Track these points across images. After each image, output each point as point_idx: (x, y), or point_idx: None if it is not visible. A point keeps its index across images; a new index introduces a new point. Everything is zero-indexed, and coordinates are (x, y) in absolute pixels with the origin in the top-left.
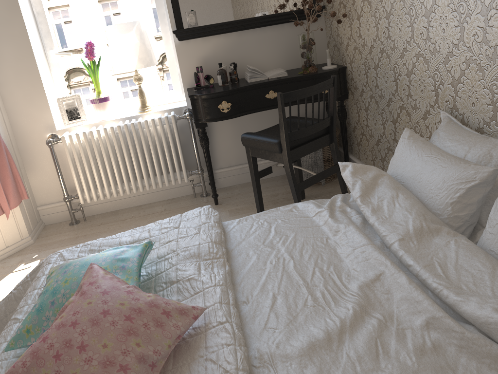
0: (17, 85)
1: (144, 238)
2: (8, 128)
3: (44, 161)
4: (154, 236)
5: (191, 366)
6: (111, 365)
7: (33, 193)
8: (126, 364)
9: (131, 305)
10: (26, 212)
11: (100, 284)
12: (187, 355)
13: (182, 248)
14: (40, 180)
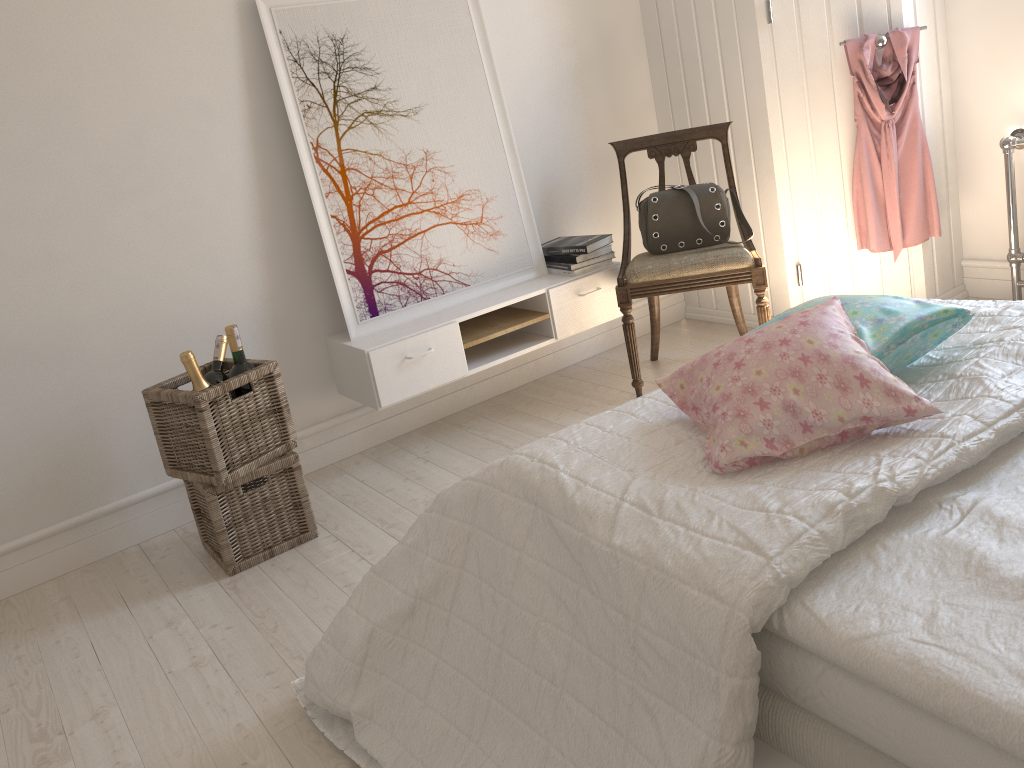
0: (979, 30)
1: (986, 315)
2: (943, 108)
3: (992, 179)
4: (1003, 316)
5: (854, 457)
6: (751, 394)
7: (961, 233)
8: (767, 402)
9: (819, 348)
10: (934, 261)
11: (809, 314)
12: (866, 449)
13: (1015, 340)
14: (977, 213)
